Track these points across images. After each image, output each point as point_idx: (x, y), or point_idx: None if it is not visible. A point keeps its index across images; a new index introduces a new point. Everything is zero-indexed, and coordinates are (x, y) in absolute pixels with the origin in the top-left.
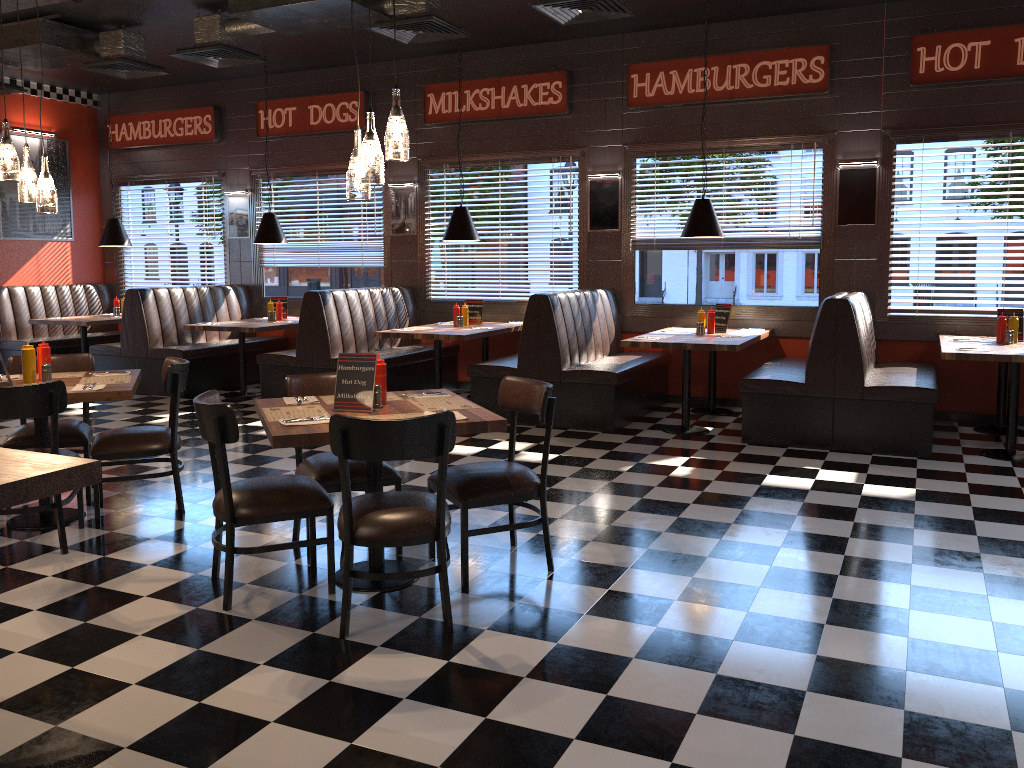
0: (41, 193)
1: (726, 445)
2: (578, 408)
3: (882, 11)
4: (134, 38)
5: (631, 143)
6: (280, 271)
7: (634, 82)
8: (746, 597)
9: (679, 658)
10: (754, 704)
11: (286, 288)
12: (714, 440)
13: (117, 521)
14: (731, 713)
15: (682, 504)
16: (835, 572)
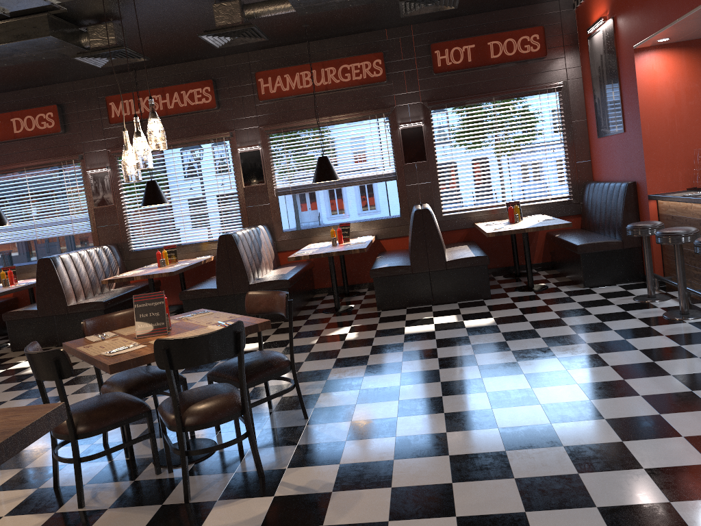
0: None
1: (369, 314)
2: None
3: (410, 30)
4: None
5: (264, 124)
6: (3, 247)
7: (261, 84)
8: (438, 404)
9: (421, 452)
10: (481, 467)
11: (10, 259)
12: (359, 312)
13: None
14: (472, 476)
15: (364, 356)
16: (479, 376)
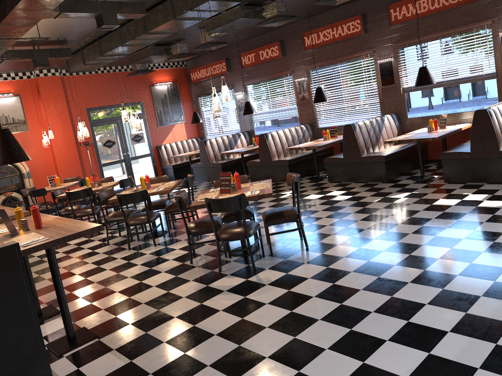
0: (136, 125)
1: (435, 185)
2: (370, 173)
3: None
4: (182, 45)
5: (395, 42)
6: (259, 123)
7: (391, 13)
8: (373, 255)
9: (325, 278)
10: (337, 294)
11: (263, 130)
12: (432, 182)
13: (176, 234)
14: (326, 296)
15: (385, 216)
16: (423, 243)
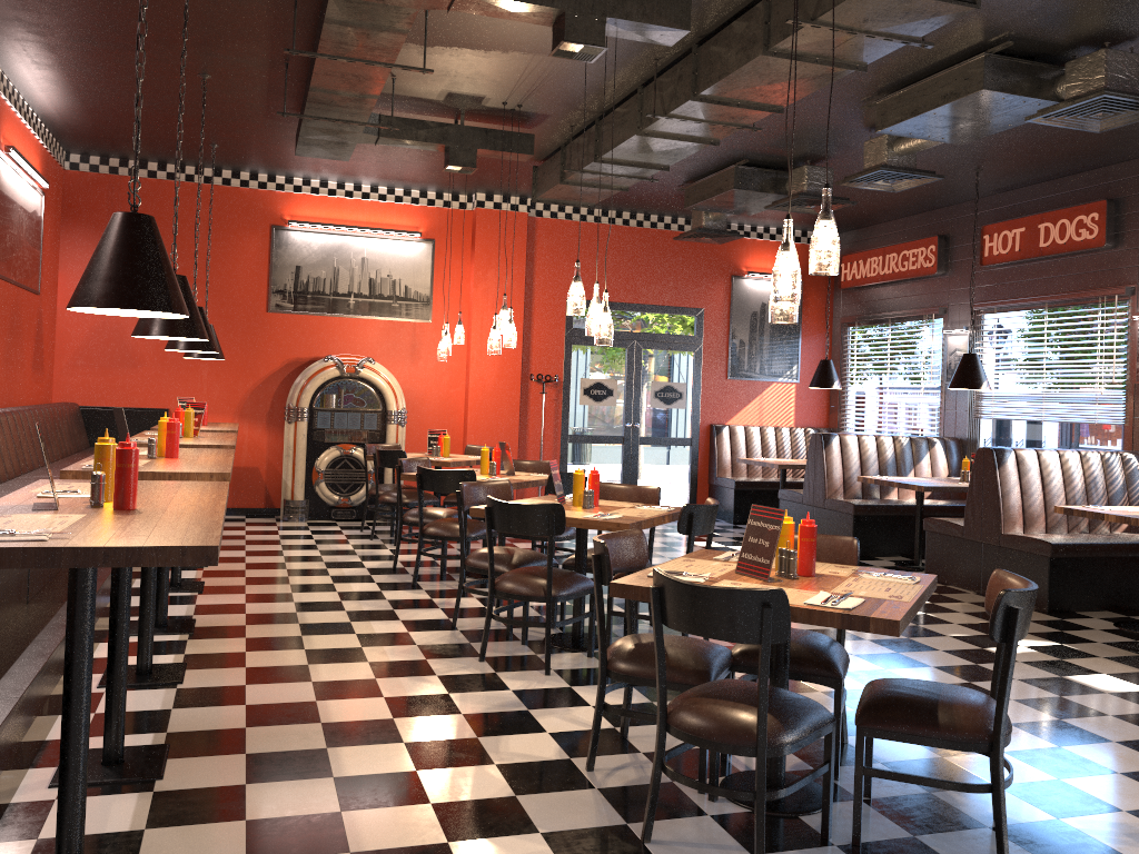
0: (597, 326)
1: None
2: None
3: None
4: (818, 172)
5: None
6: (998, 424)
7: None
8: None
9: None
10: None
11: (1003, 445)
12: None
13: None
14: None
15: None
16: None
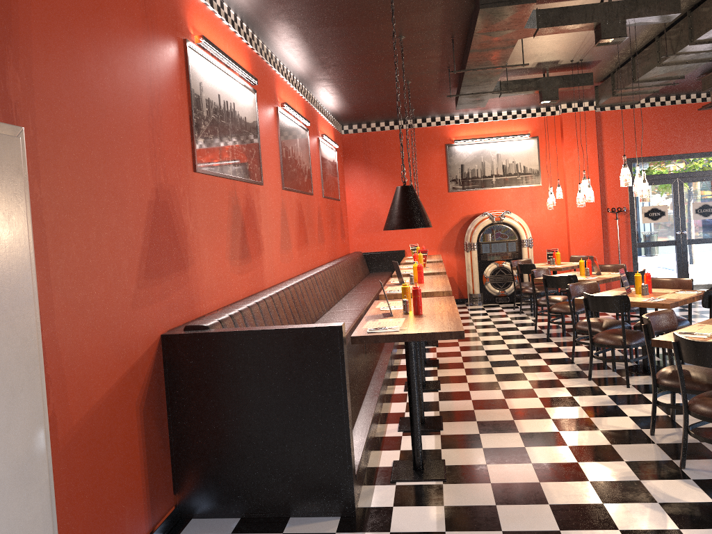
0: (639, 191)
1: None
2: None
3: None
4: None
5: None
6: None
7: None
8: None
9: None
10: None
11: None
12: None
13: None
14: None
15: None
16: None
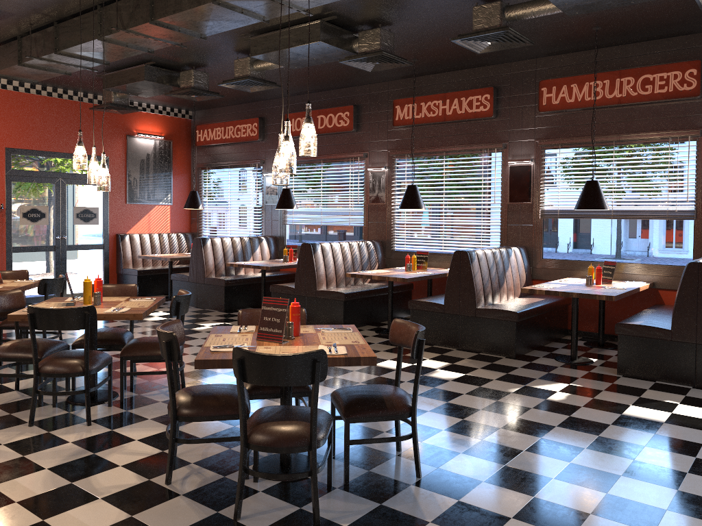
0: (99, 178)
1: (603, 375)
2: (488, 337)
3: None
4: (200, 75)
5: (541, 138)
6: (296, 227)
7: (543, 93)
8: (574, 522)
9: None
10: None
11: (299, 239)
12: (594, 370)
13: (134, 403)
14: None
15: (548, 426)
16: (664, 506)
